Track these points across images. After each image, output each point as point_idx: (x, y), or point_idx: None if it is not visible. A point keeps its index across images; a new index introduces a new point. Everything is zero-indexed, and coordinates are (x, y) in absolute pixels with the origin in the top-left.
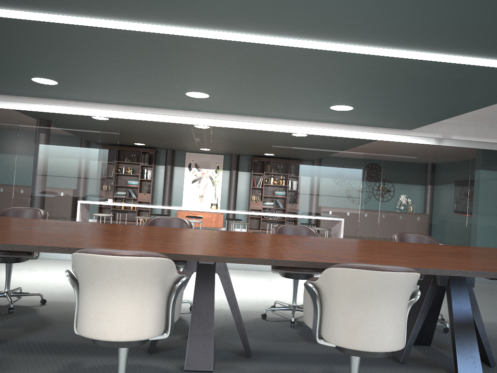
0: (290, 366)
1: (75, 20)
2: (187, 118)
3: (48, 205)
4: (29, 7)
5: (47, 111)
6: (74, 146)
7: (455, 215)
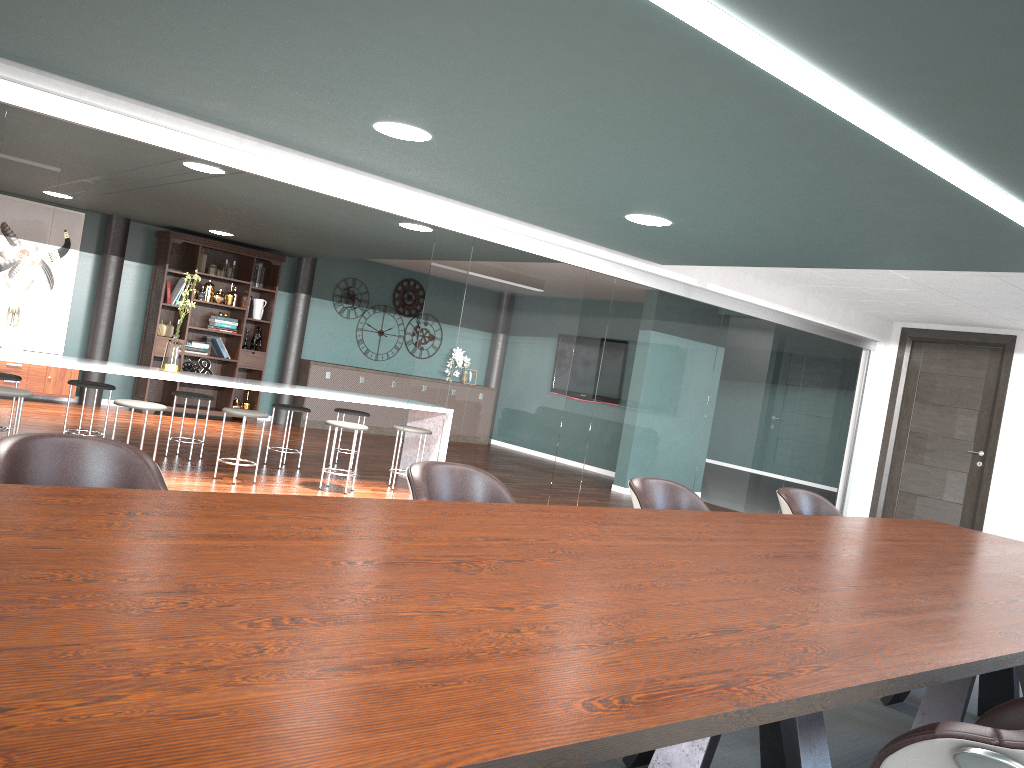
0: None
1: None
2: (256, 158)
3: None
4: None
5: None
6: None
7: (690, 425)
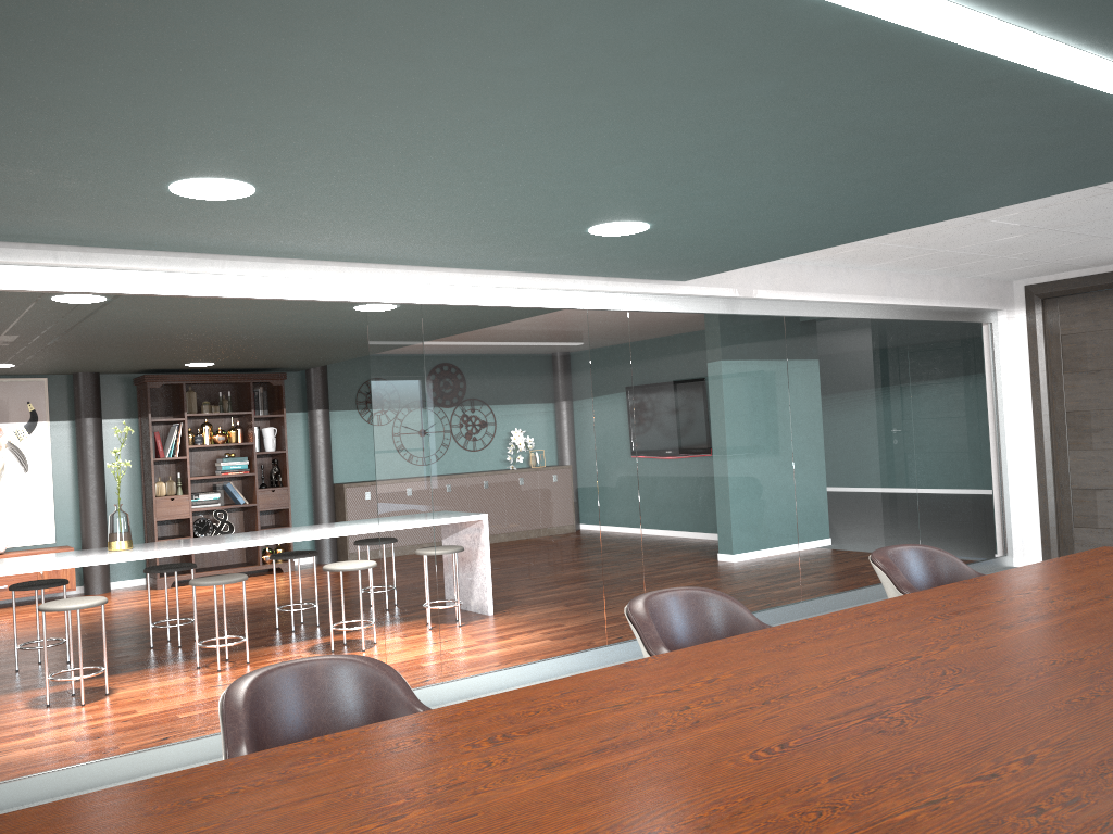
0: None
1: None
2: (88, 272)
3: None
4: None
5: None
6: None
7: (775, 470)
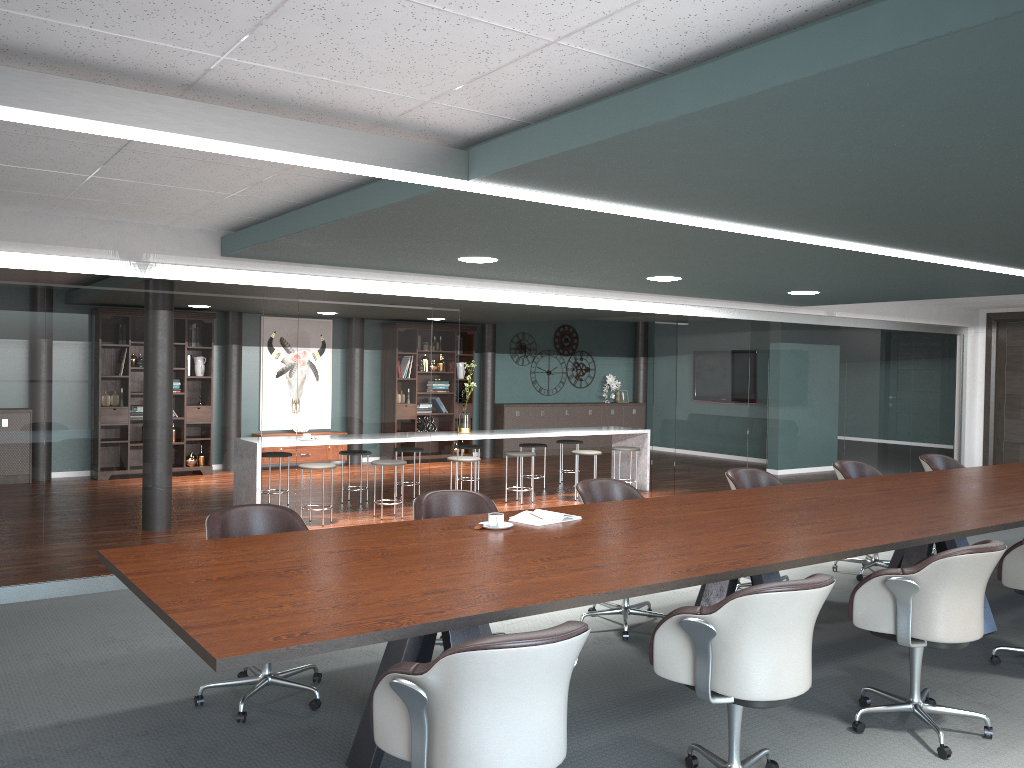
0: (1011, 614)
1: (832, 243)
2: (553, 296)
3: (358, 464)
4: (818, 233)
5: (349, 290)
6: (393, 353)
7: (835, 416)
